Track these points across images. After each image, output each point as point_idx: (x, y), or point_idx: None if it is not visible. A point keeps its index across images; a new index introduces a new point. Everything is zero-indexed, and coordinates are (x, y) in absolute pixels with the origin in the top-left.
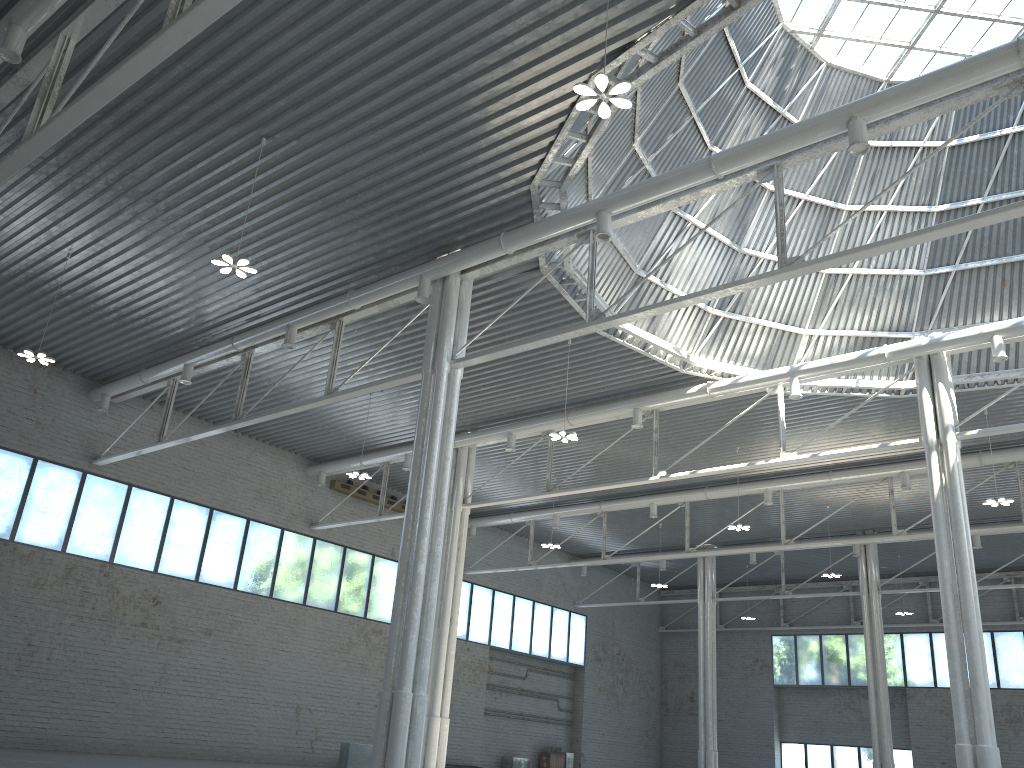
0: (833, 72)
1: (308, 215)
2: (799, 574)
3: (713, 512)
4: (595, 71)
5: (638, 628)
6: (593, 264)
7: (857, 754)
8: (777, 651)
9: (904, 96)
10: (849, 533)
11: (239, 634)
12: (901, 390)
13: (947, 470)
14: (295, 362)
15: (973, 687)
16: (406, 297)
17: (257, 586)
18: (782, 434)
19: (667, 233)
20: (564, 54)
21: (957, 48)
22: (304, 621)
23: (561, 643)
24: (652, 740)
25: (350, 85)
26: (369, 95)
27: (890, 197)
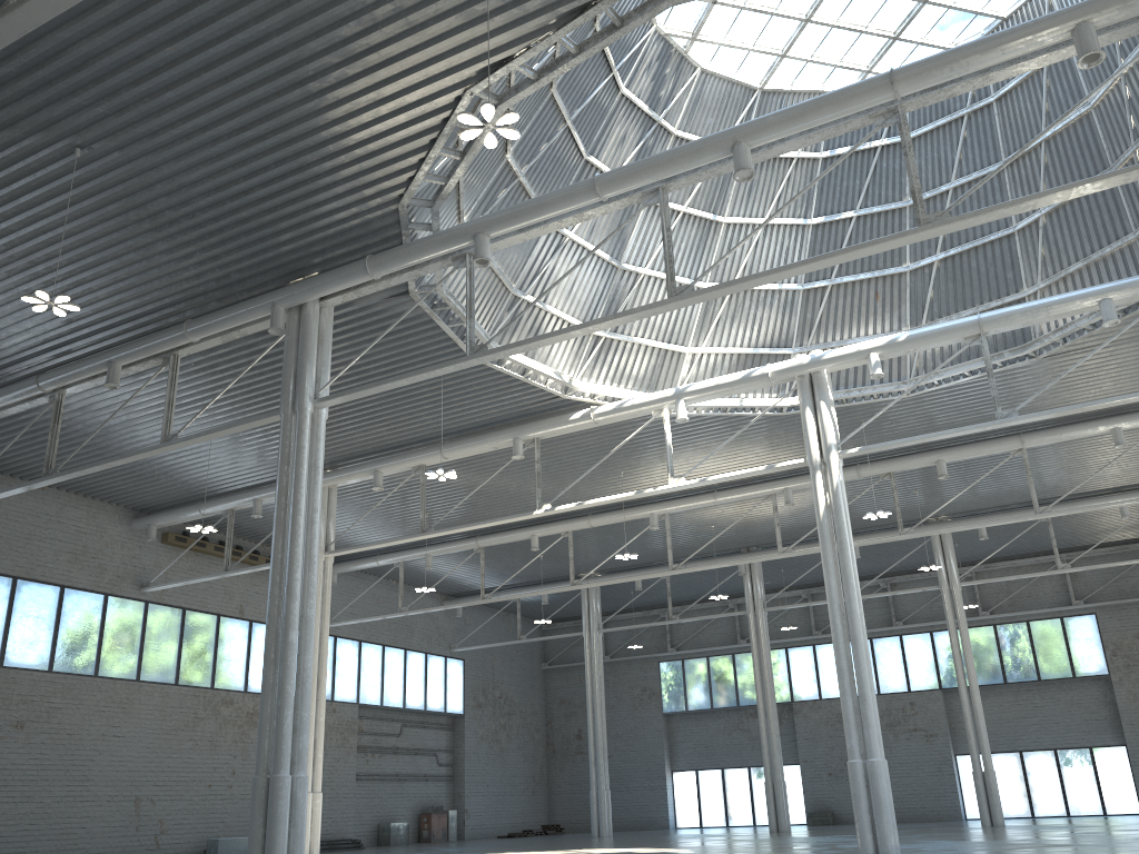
0: (708, 78)
1: (134, 236)
2: (684, 596)
3: (597, 539)
4: (470, 86)
5: (520, 667)
6: (471, 291)
7: (748, 775)
8: (665, 678)
9: (786, 122)
10: (734, 551)
11: (59, 723)
12: (783, 407)
13: (831, 489)
14: (117, 401)
15: (862, 703)
16: (255, 327)
17: (78, 664)
18: (670, 459)
19: (544, 249)
20: (436, 67)
21: (827, 58)
22: (139, 699)
23: (438, 692)
24: (539, 785)
25: (186, 91)
26: (209, 103)
27: (767, 209)
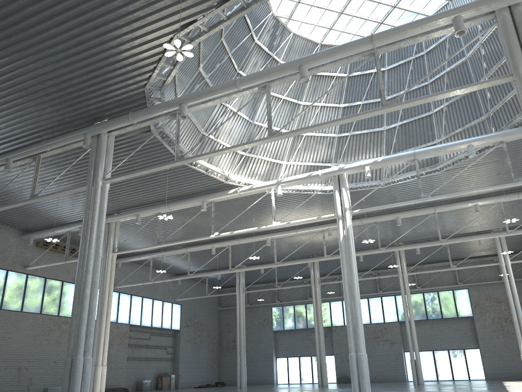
0: (296, 37)
1: (17, 98)
2: (284, 277)
3: (243, 249)
4: (177, 33)
5: (207, 308)
6: (178, 130)
7: (310, 360)
8: (274, 314)
9: (324, 57)
10: (306, 256)
11: None
12: (327, 190)
13: (346, 228)
14: (12, 178)
15: (356, 327)
16: (77, 144)
17: None
18: (273, 213)
19: (217, 113)
20: (160, 23)
21: (351, 30)
22: (22, 320)
23: (168, 319)
24: (215, 363)
25: (40, 29)
26: (51, 35)
27: (322, 99)
